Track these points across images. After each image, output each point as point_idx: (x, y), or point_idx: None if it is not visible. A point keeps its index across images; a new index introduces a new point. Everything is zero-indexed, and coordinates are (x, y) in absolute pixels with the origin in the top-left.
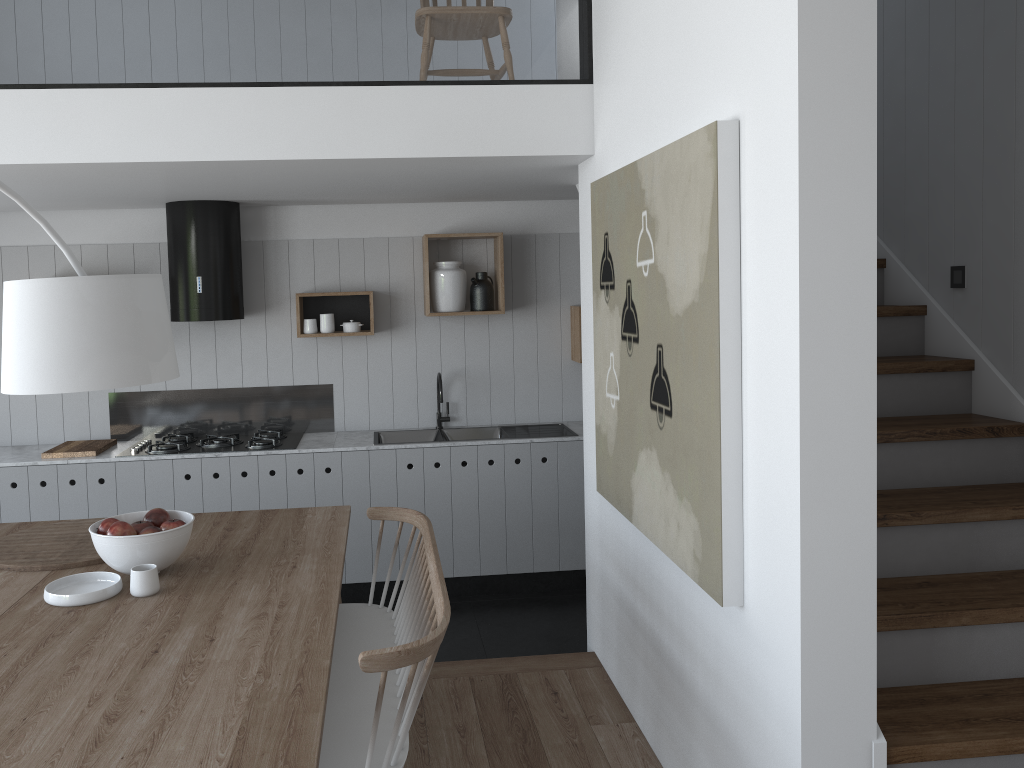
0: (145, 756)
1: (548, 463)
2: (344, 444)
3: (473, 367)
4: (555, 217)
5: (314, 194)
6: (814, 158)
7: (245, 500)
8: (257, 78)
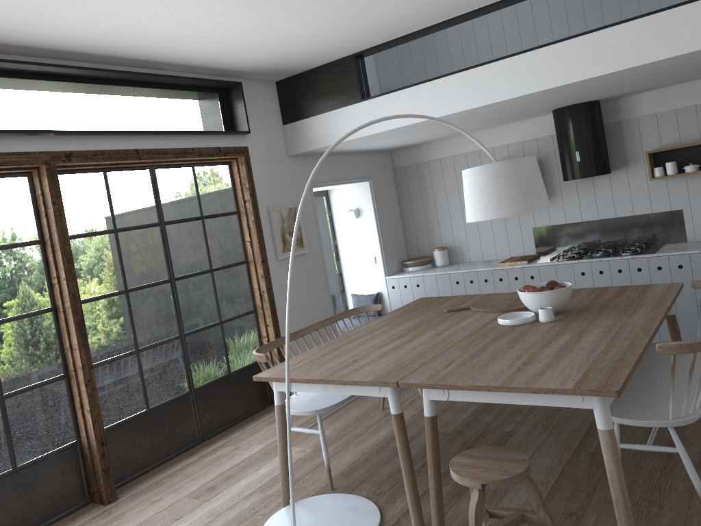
0: (539, 376)
1: None
2: (691, 249)
3: None
4: None
5: (648, 84)
6: None
7: None
8: (589, 27)
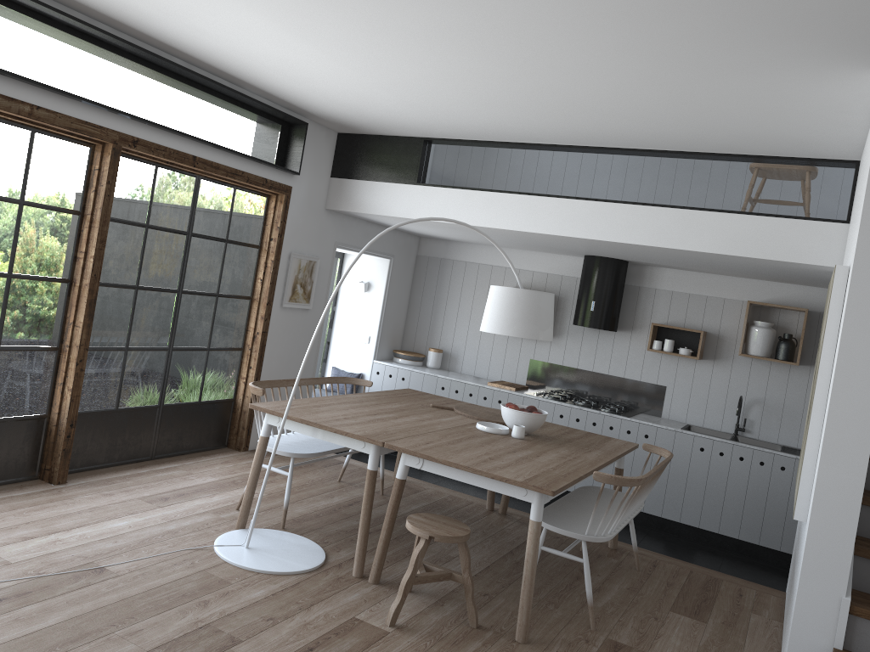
0: (499, 468)
1: None
2: (661, 423)
3: (771, 399)
4: None
5: (672, 263)
6: (857, 292)
7: None
8: (636, 199)
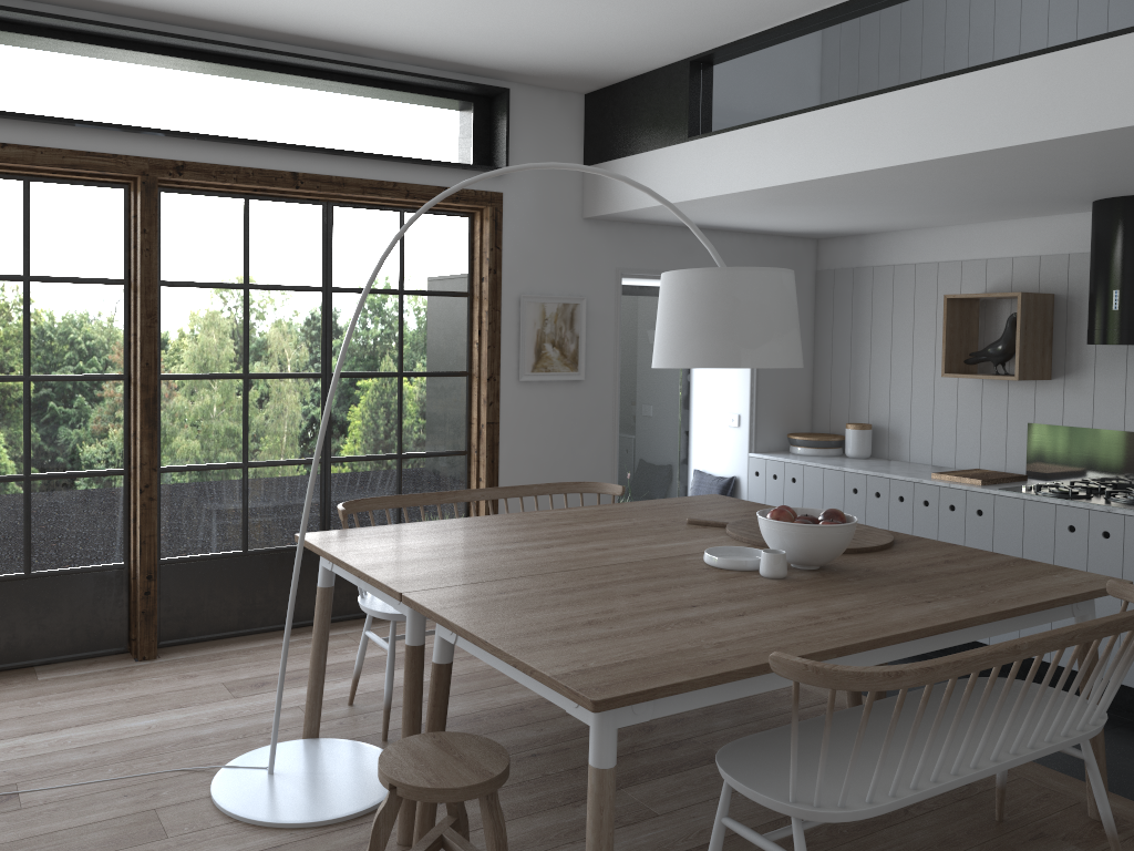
0: (560, 645)
1: None
2: None
3: None
4: None
5: None
6: None
7: None
8: (1065, 40)
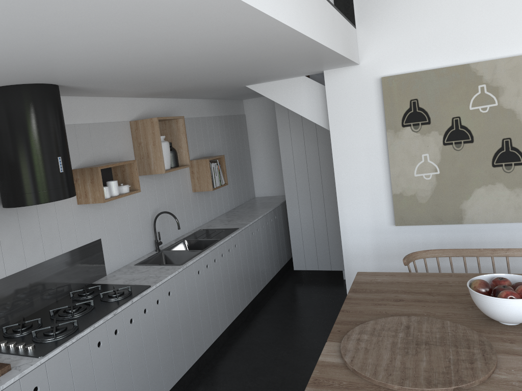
0: None
1: (237, 247)
2: (162, 272)
3: (161, 206)
4: (176, 108)
5: (140, 83)
6: None
7: (135, 342)
8: None
